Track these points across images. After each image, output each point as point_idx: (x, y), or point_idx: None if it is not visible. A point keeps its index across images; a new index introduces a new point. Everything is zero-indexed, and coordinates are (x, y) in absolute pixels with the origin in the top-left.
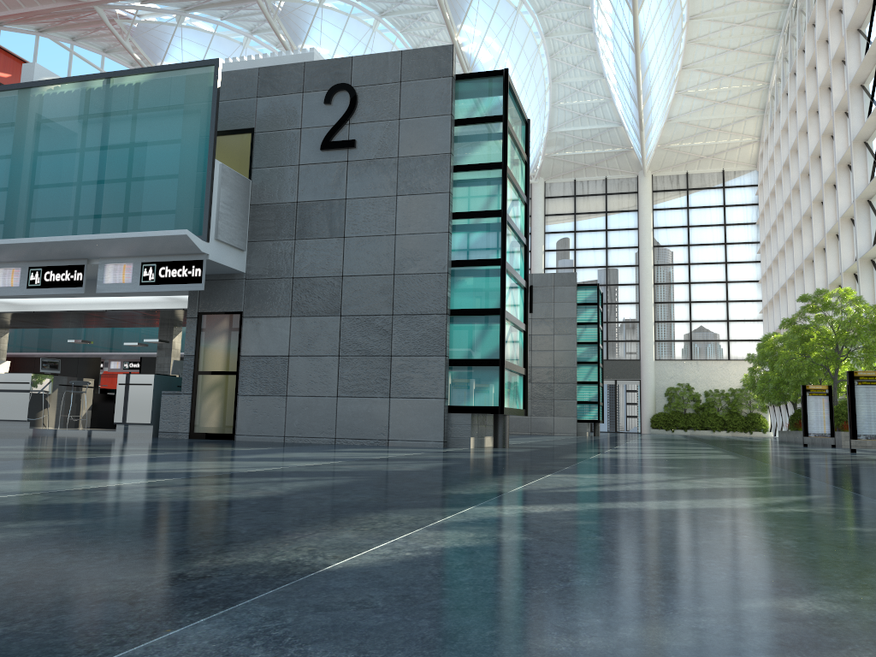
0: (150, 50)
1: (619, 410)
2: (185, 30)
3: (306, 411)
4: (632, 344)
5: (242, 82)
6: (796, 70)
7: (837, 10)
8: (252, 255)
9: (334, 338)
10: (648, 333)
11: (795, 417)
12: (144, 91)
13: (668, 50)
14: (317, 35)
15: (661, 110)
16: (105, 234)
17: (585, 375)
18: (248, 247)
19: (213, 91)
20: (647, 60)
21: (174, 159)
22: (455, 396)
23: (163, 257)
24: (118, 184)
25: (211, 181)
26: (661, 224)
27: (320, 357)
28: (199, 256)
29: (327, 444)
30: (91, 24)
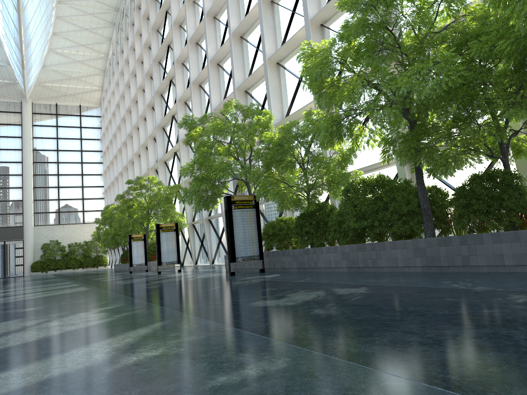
0: None
1: (8, 262)
2: None
3: None
4: (17, 215)
5: None
6: (124, 49)
7: (146, 17)
8: None
9: None
10: (29, 208)
11: (124, 255)
12: None
13: (43, 19)
14: None
15: (39, 59)
16: None
17: None
18: None
19: None
20: (27, 20)
21: None
22: None
23: None
24: None
25: None
26: (39, 135)
27: None
28: None
29: None
30: None
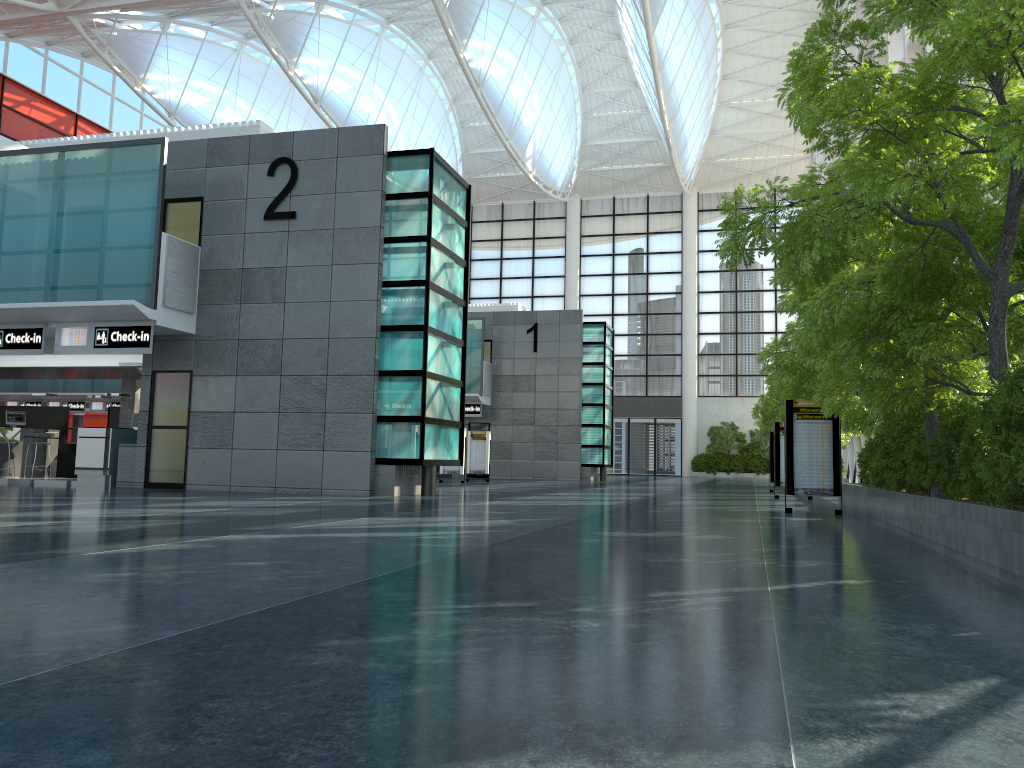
0: (132, 62)
1: (659, 451)
2: (170, 38)
3: (250, 463)
4: (674, 379)
5: (192, 152)
6: None
7: None
8: (202, 317)
9: (275, 396)
10: (690, 367)
11: None
12: (96, 165)
13: (699, 64)
14: (315, 47)
15: (699, 125)
16: (60, 303)
17: (590, 417)
18: (198, 310)
19: (160, 168)
20: (670, 77)
21: (125, 231)
22: (382, 449)
23: (115, 323)
24: (73, 253)
25: (158, 253)
26: (707, 247)
27: (262, 413)
28: (147, 322)
29: (266, 493)
30: (66, 29)
